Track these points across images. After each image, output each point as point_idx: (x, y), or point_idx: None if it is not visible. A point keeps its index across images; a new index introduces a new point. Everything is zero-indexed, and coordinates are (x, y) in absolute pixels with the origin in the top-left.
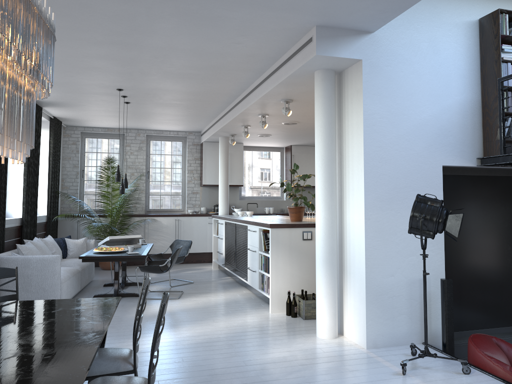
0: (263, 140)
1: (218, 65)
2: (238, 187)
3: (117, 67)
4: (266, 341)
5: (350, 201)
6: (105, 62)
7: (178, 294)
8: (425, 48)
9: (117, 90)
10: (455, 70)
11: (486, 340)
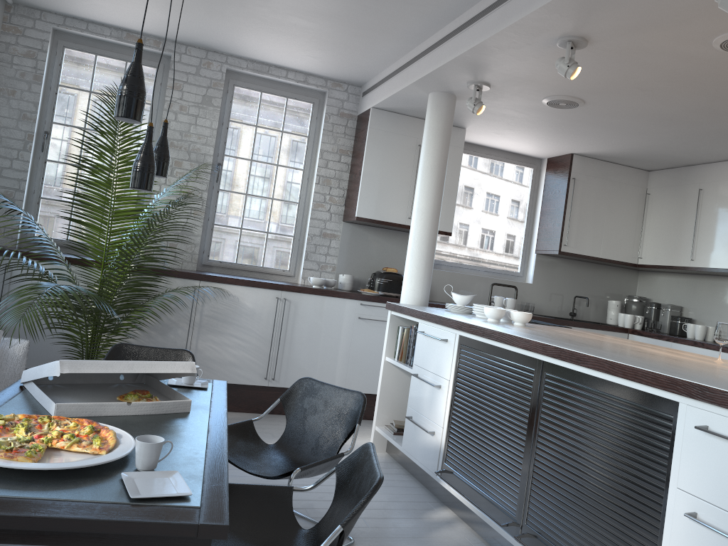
0: (530, 123)
1: None
2: None
3: None
4: None
5: None
6: None
7: None
8: None
9: None
10: None
11: None
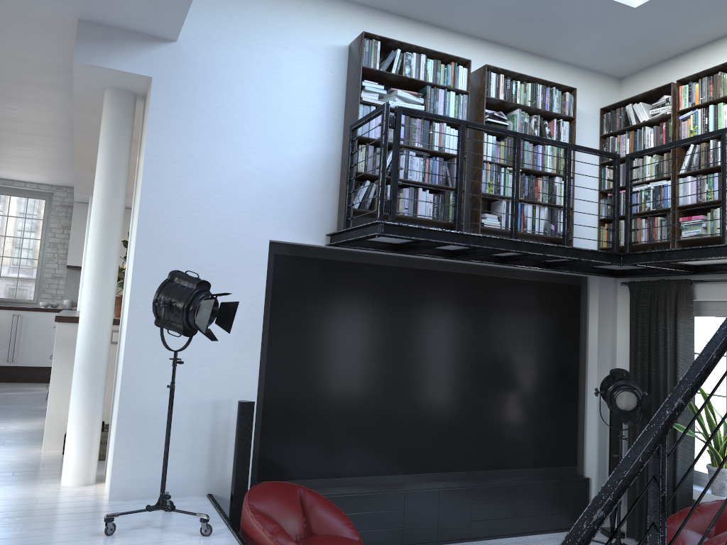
0: None
1: None
2: None
3: None
4: None
5: (128, 282)
6: None
7: None
8: (259, 74)
9: None
10: (304, 110)
11: (274, 490)
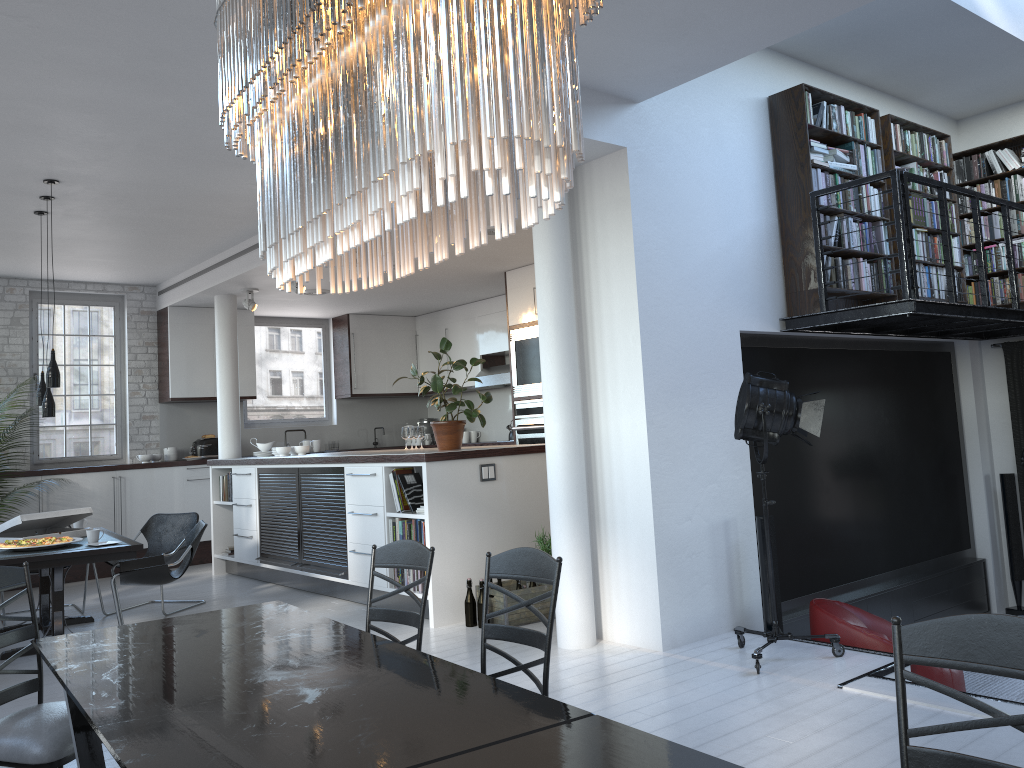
0: (302, 302)
1: None
2: (241, 401)
3: (93, 130)
4: None
5: (608, 396)
6: (73, 117)
7: None
8: (706, 137)
9: (45, 183)
10: (745, 176)
11: (837, 605)
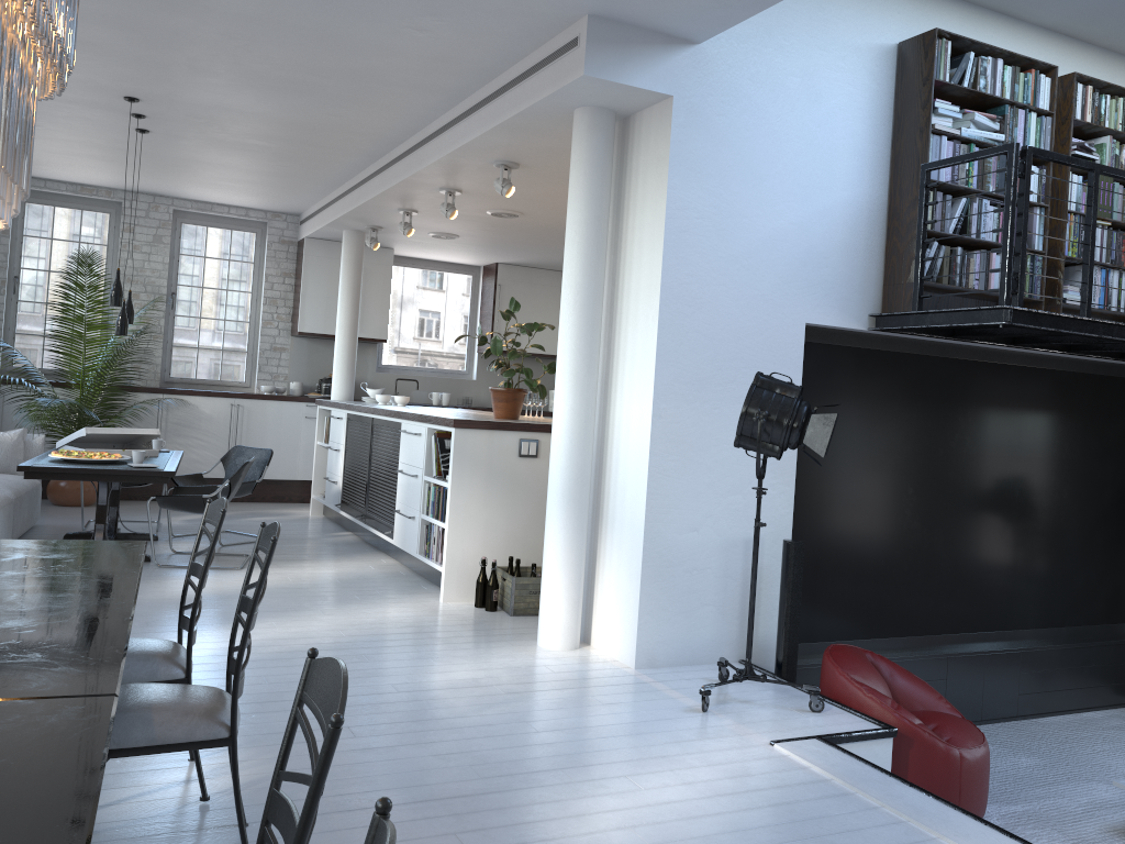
0: (439, 246)
1: (369, 71)
2: (375, 344)
3: (137, 48)
4: (436, 651)
5: (625, 380)
6: (110, 33)
7: (240, 560)
8: (794, 89)
9: (126, 100)
10: (845, 139)
11: (855, 655)
